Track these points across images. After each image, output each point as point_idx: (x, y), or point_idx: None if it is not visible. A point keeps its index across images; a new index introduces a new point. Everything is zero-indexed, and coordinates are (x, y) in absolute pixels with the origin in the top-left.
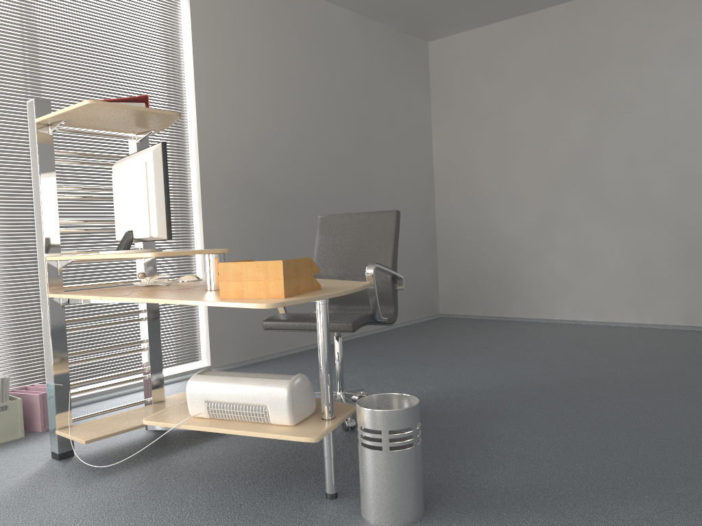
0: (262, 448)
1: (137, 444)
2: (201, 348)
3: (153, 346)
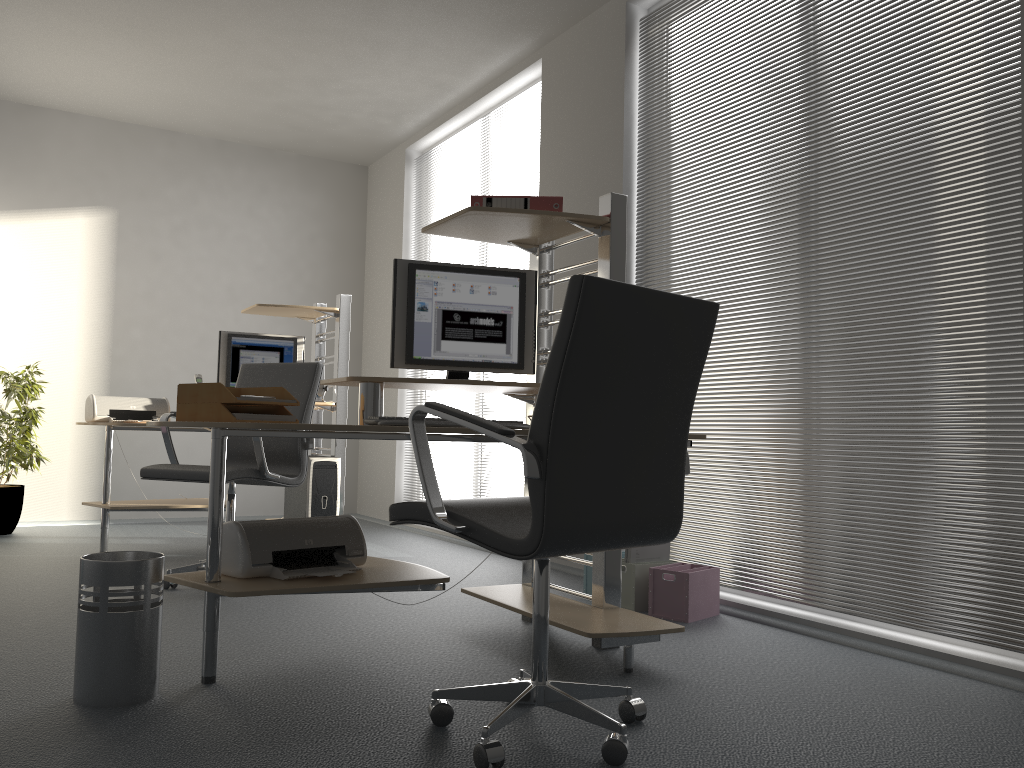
0: (430, 675)
1: None
2: None
3: None
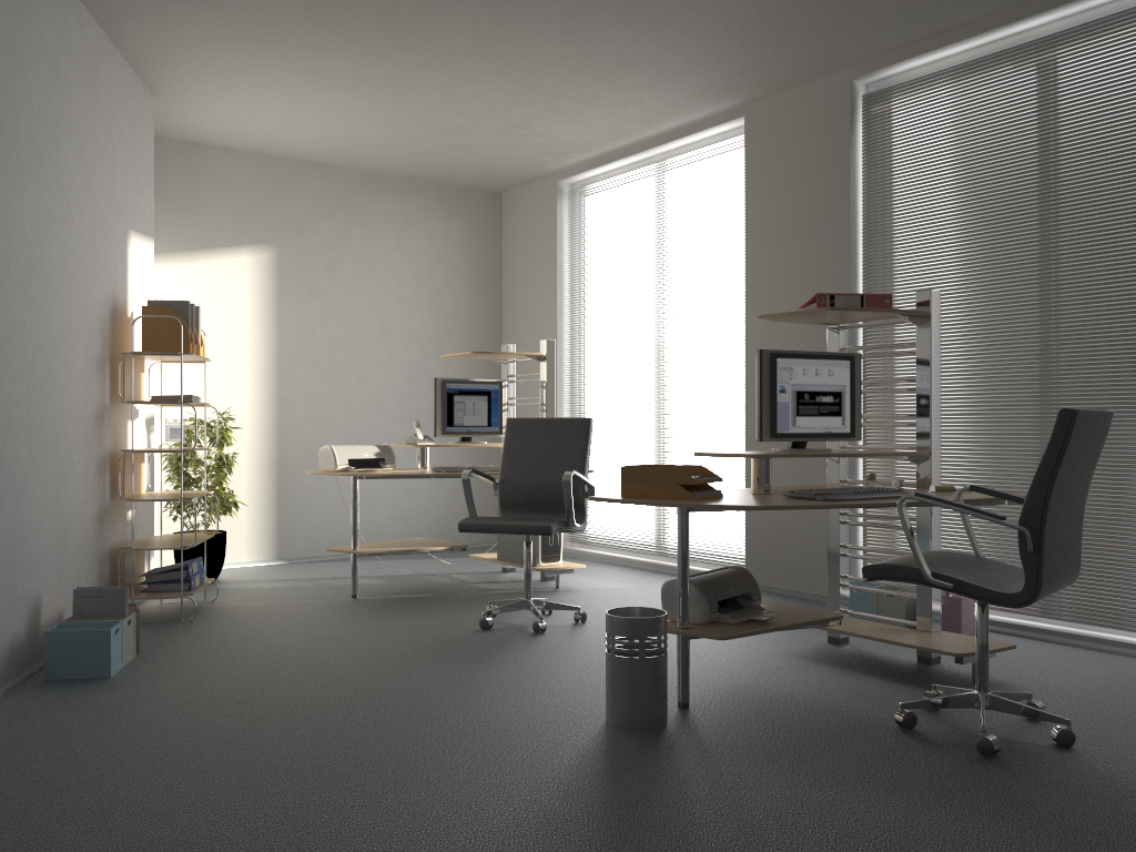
0: (837, 692)
1: (870, 658)
2: None
3: None
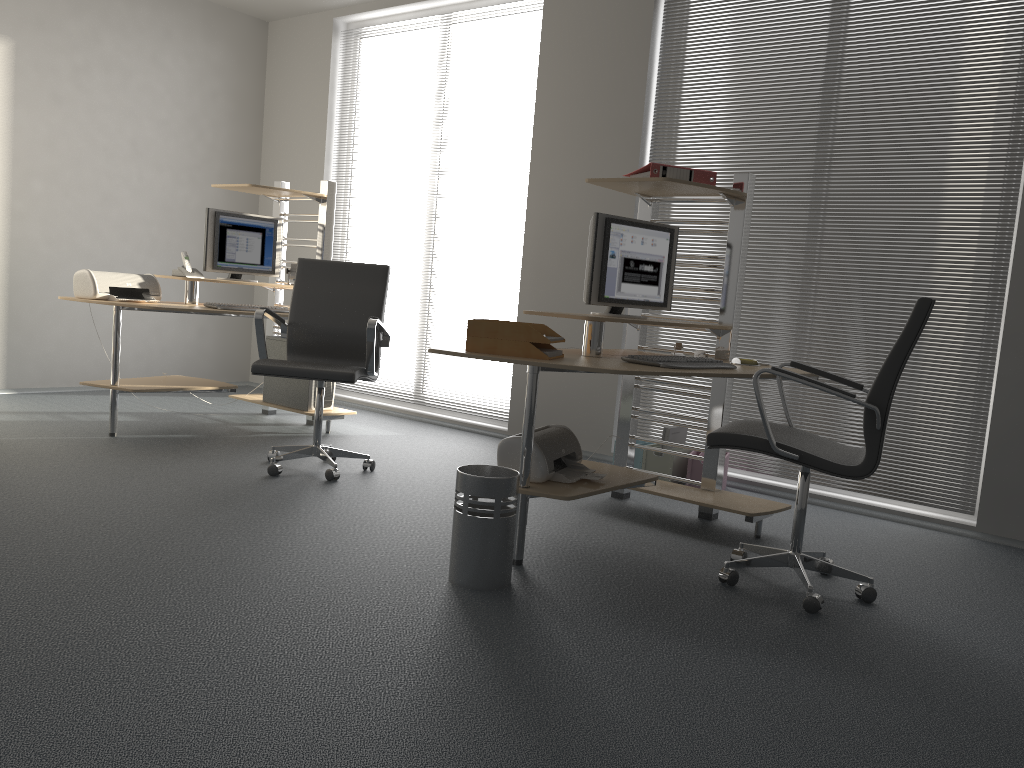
0: (649, 548)
1: (657, 513)
2: (975, 497)
3: (711, 428)
